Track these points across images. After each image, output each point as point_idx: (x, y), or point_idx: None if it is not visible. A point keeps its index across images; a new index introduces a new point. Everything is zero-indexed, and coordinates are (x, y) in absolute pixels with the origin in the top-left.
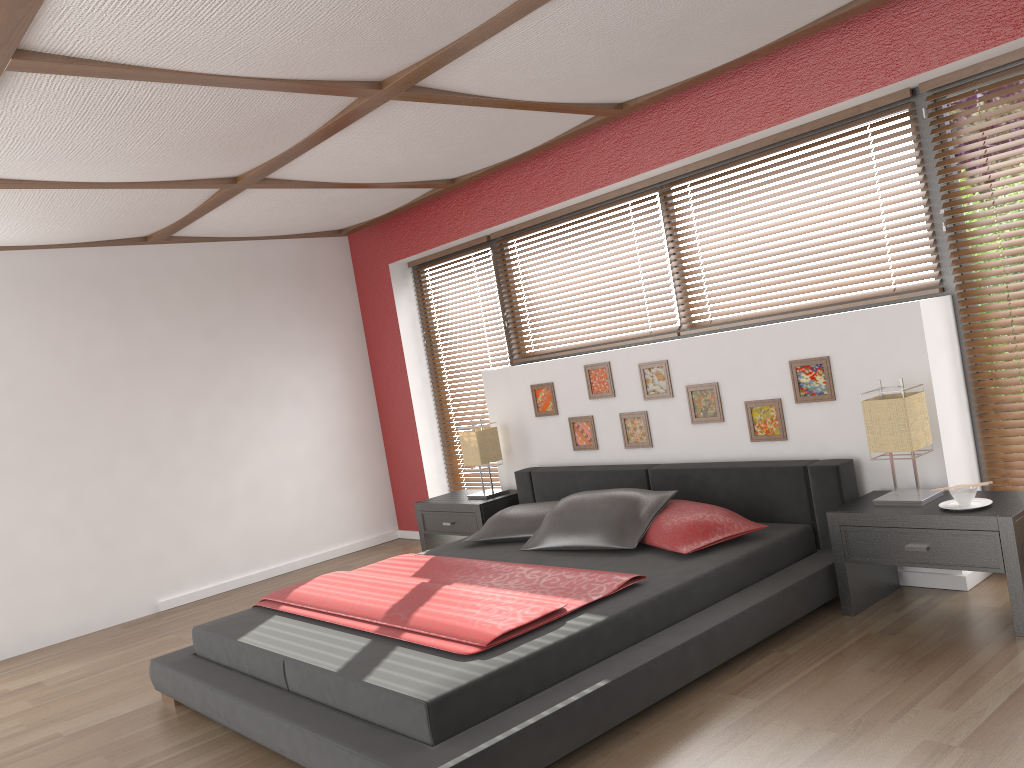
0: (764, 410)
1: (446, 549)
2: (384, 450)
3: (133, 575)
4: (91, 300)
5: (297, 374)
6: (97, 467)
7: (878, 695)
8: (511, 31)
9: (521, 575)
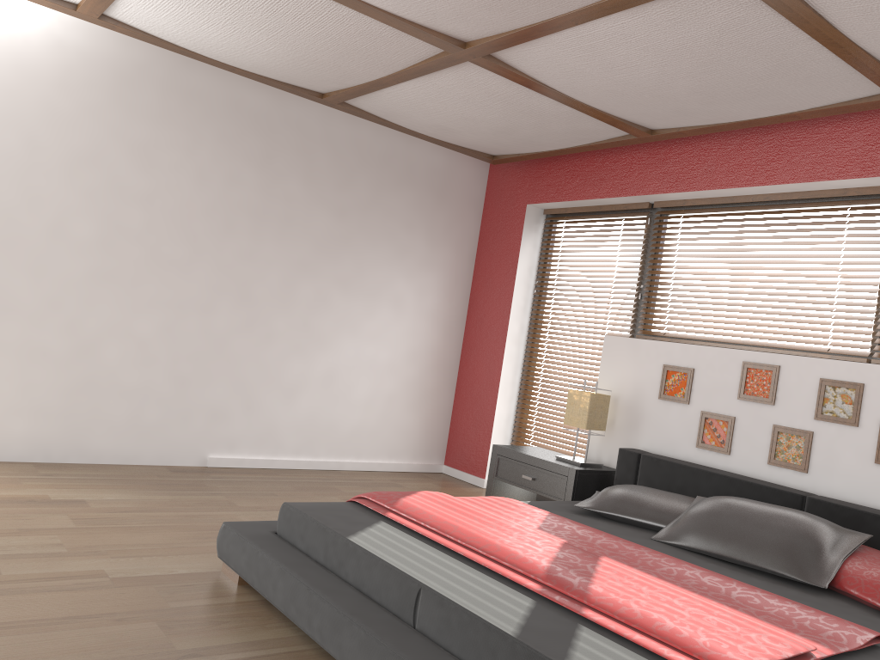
0: None
1: (551, 507)
2: (455, 383)
3: (194, 422)
4: (247, 140)
5: (404, 281)
6: (197, 303)
7: None
8: None
9: (694, 576)
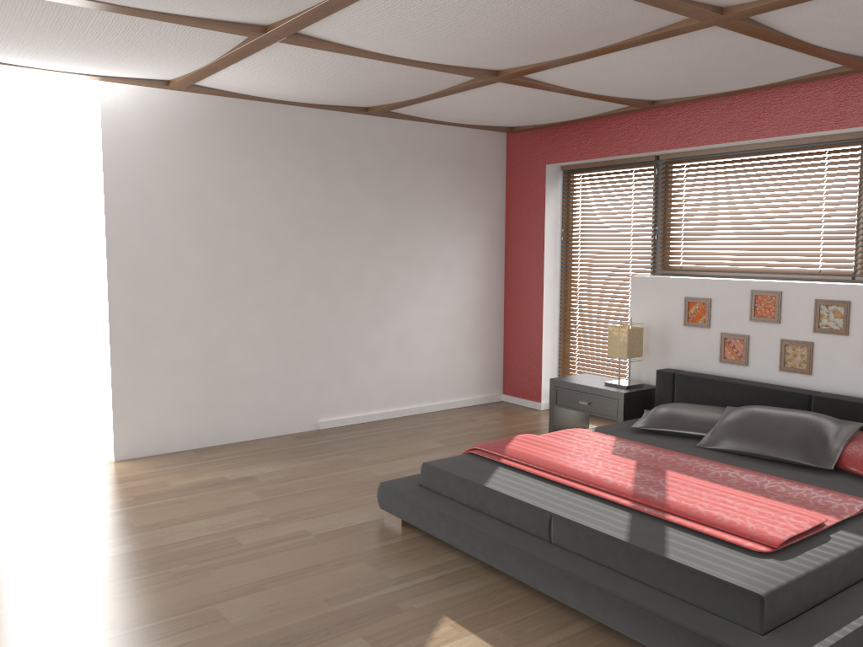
0: None
1: (613, 430)
2: (503, 324)
3: (304, 395)
4: (307, 155)
5: (449, 247)
6: (291, 300)
7: None
8: None
9: (735, 476)
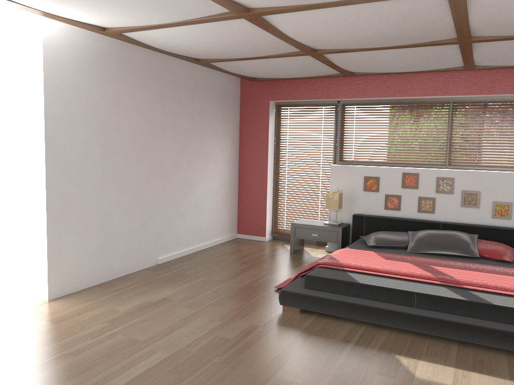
0: (502, 206)
1: (358, 248)
2: (237, 193)
3: (151, 243)
4: (154, 85)
5: (217, 147)
6: (145, 180)
7: None
8: None
9: (453, 264)
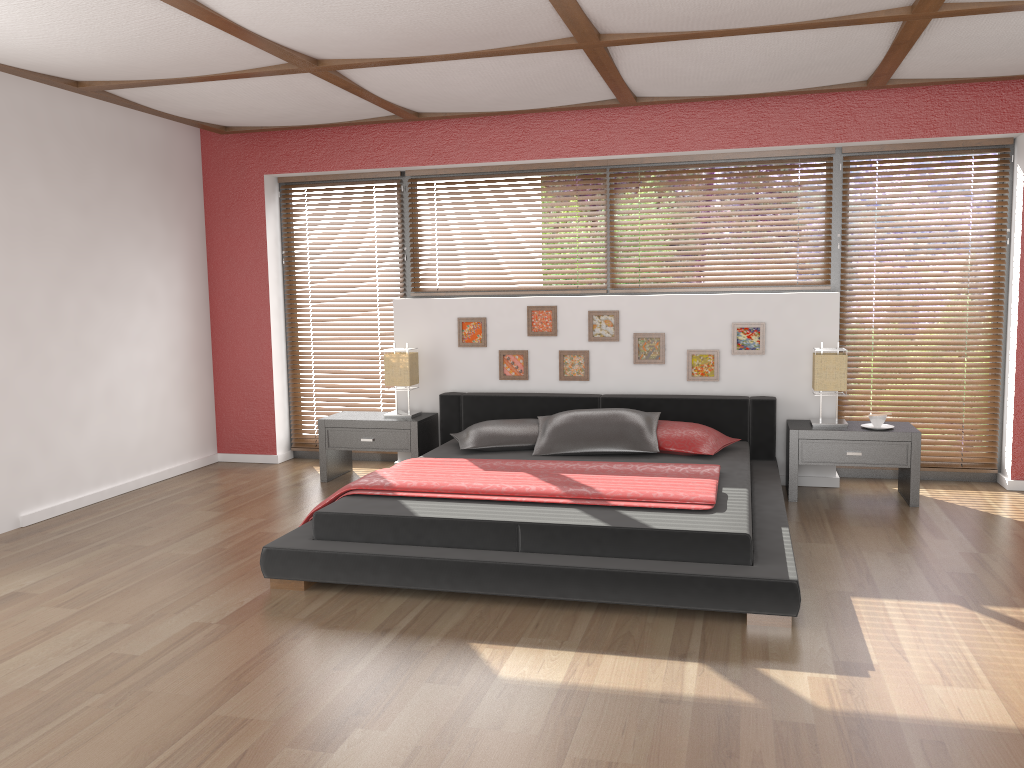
0: (703, 357)
1: (443, 456)
2: (212, 368)
3: None
4: None
5: (152, 273)
6: None
7: (894, 536)
8: (741, 37)
9: (607, 467)
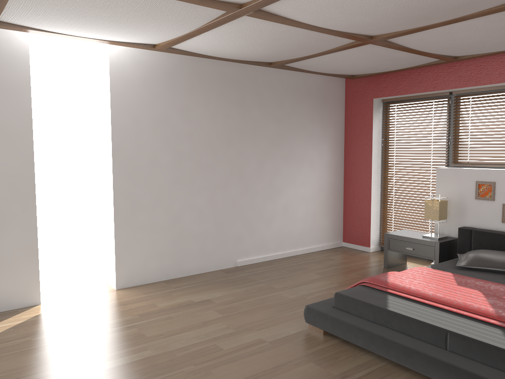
0: None
1: (443, 268)
2: (343, 198)
3: (228, 245)
4: (230, 93)
5: (312, 150)
6: (221, 184)
7: None
8: None
9: None
